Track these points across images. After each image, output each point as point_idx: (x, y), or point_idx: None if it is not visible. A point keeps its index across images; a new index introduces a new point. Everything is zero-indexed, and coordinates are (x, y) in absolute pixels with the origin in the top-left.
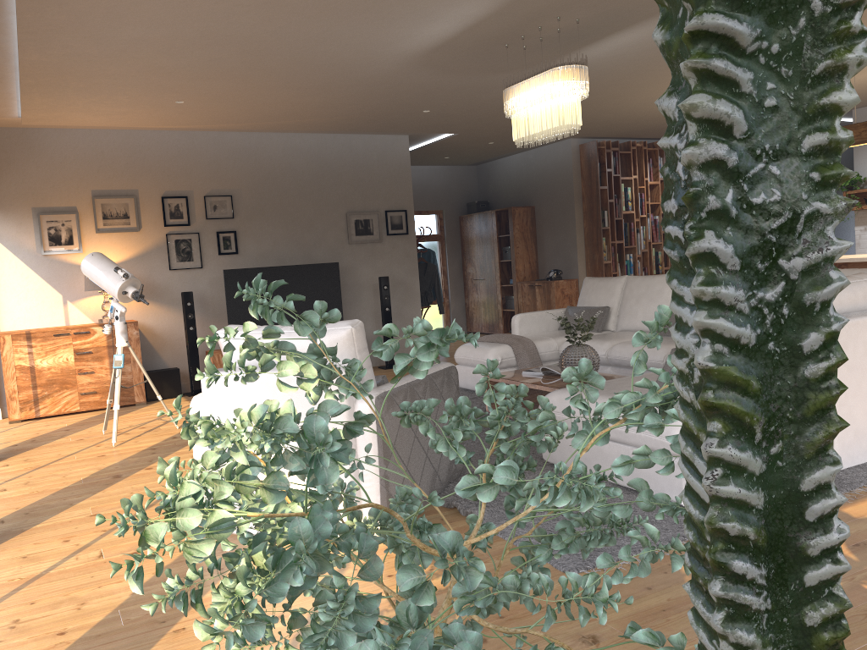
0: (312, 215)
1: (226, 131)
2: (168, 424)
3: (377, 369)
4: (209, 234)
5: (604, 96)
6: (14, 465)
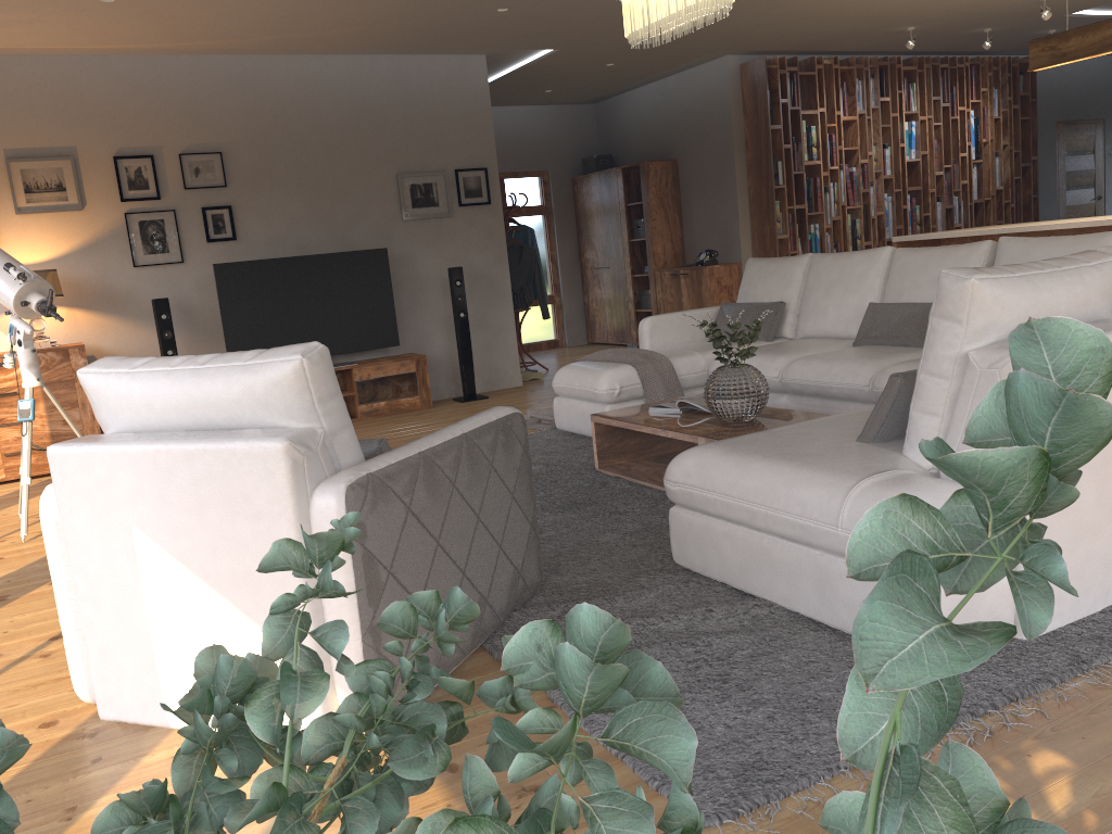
0: (345, 179)
1: (207, 54)
2: None
3: (451, 402)
4: (191, 212)
5: None
6: None
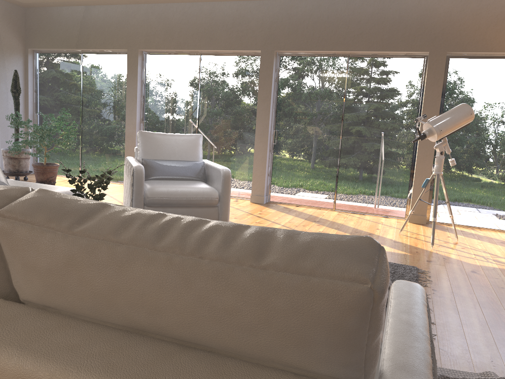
0: None
1: None
2: (462, 253)
3: None
4: None
5: None
6: (396, 222)
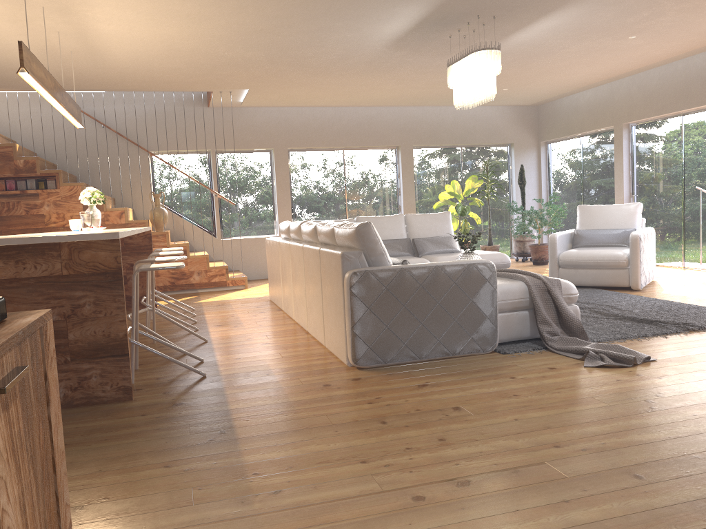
0: None
1: None
2: None
3: None
4: None
5: None
6: None
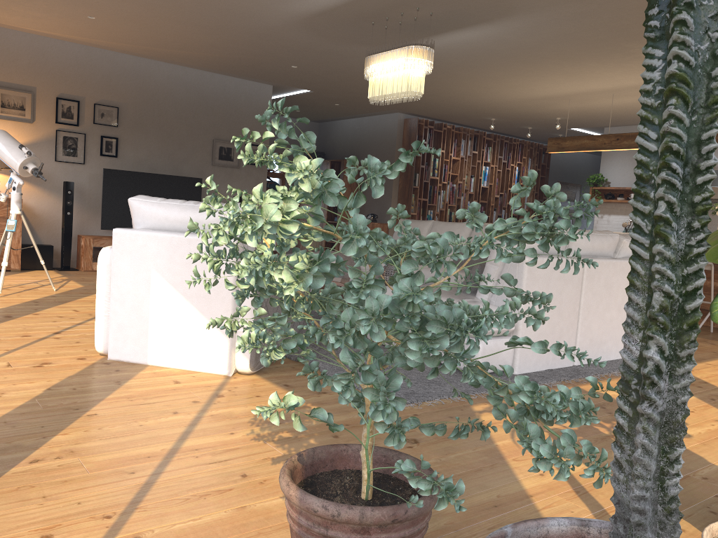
0: (184, 136)
1: (121, 53)
2: (45, 287)
3: None
4: (94, 137)
5: (434, 81)
6: None
